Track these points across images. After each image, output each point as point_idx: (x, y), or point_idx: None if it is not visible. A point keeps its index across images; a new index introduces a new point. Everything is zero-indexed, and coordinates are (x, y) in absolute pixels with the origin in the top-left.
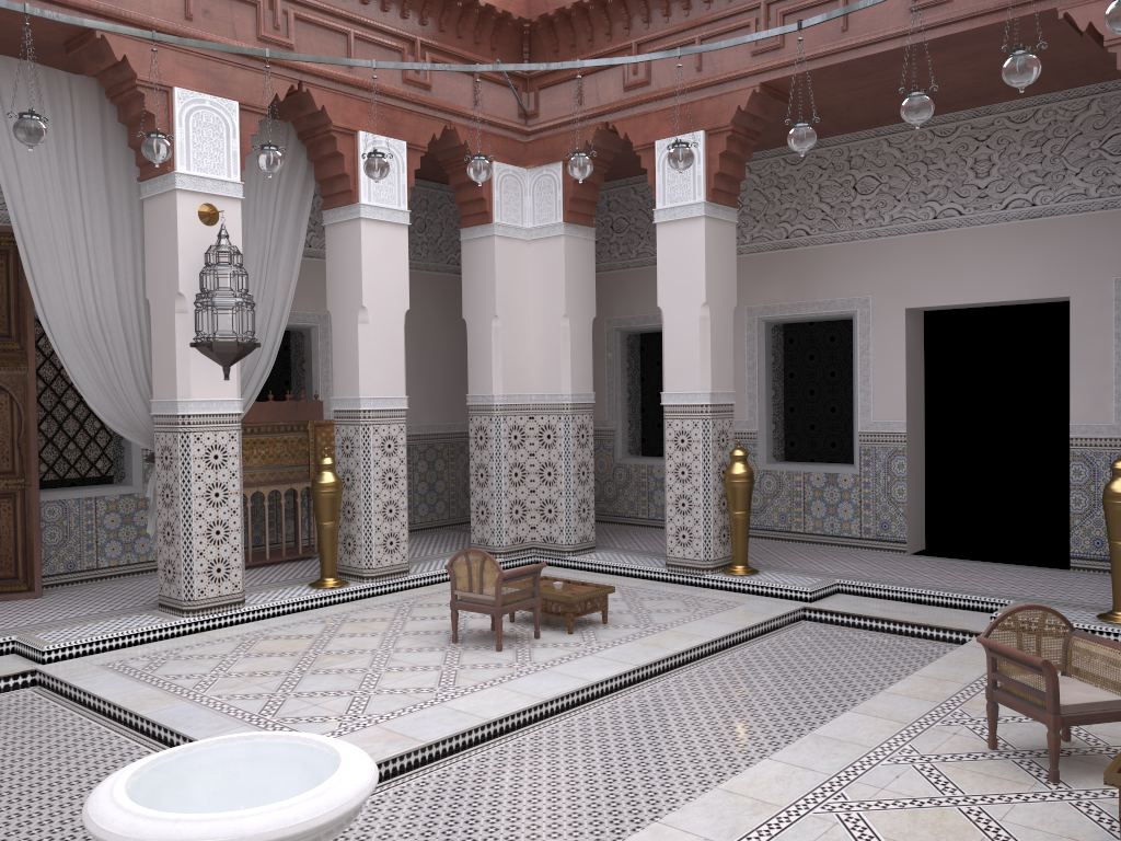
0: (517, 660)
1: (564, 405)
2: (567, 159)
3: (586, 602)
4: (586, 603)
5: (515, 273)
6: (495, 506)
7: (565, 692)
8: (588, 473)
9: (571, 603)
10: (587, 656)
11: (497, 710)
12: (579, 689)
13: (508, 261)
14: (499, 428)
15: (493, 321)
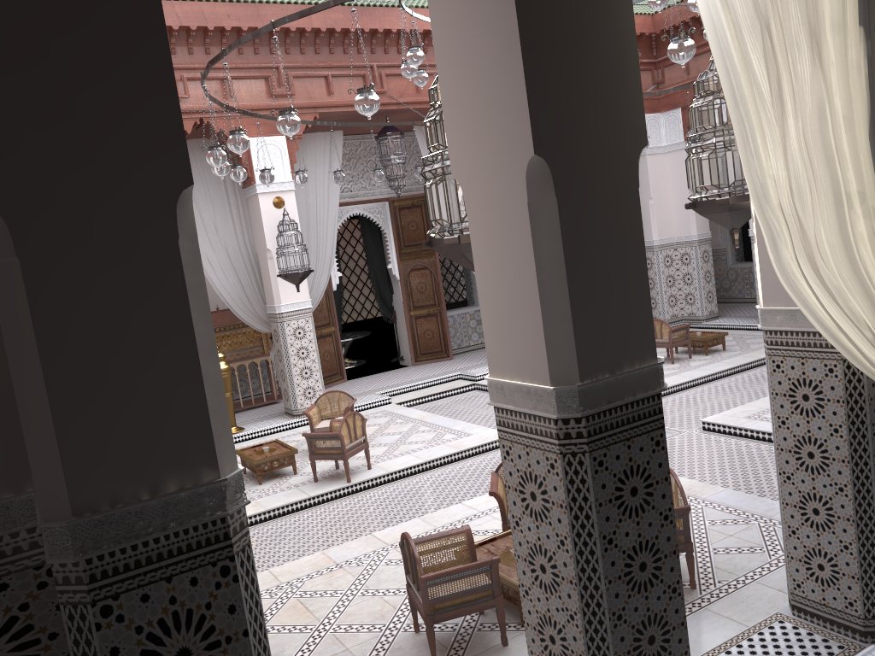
0: (681, 366)
1: (693, 241)
2: (683, 106)
3: (713, 340)
4: (713, 341)
5: (659, 172)
6: (659, 299)
7: (705, 375)
8: (710, 276)
9: (706, 341)
10: (715, 363)
11: (676, 382)
12: (712, 373)
13: (654, 166)
14: (658, 258)
15: (649, 201)
